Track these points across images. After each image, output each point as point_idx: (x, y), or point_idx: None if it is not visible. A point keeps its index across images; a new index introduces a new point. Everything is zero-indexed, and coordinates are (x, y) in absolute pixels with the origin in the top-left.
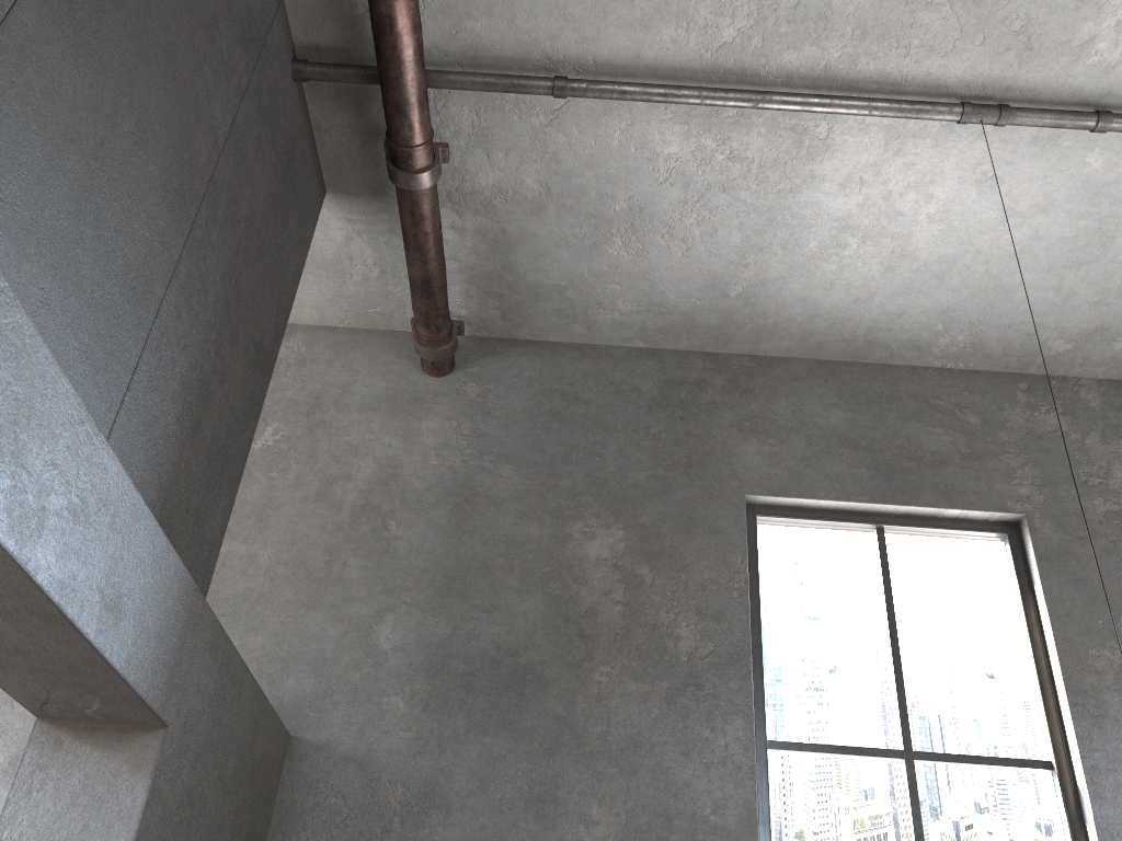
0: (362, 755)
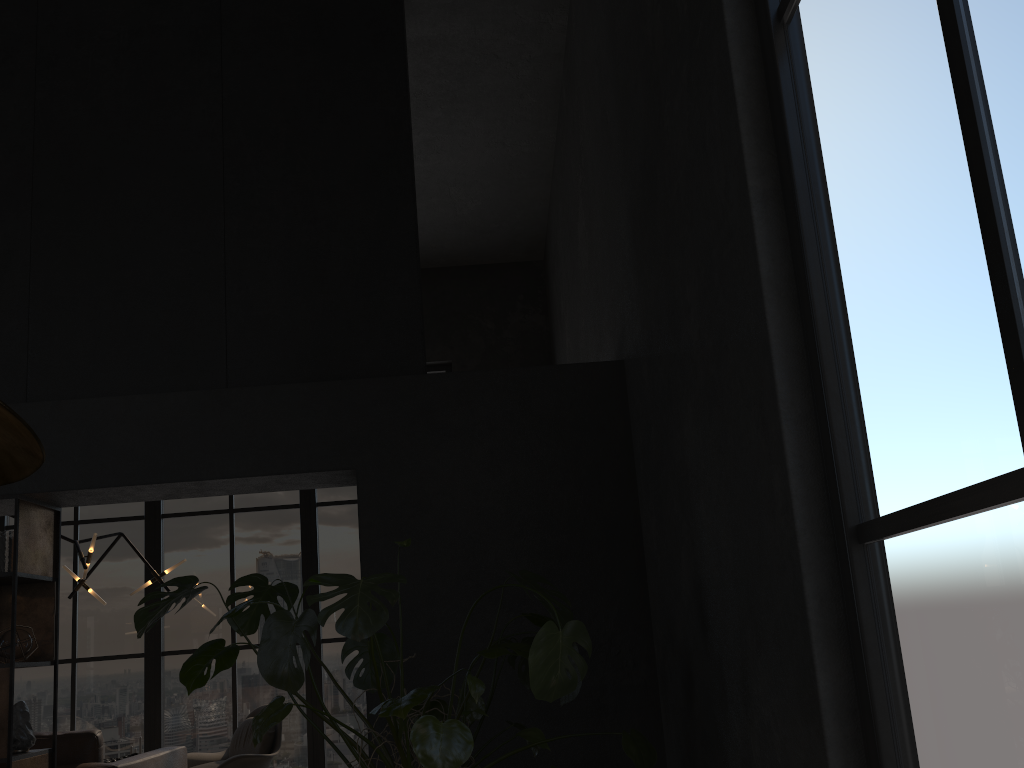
0: (635, 350)
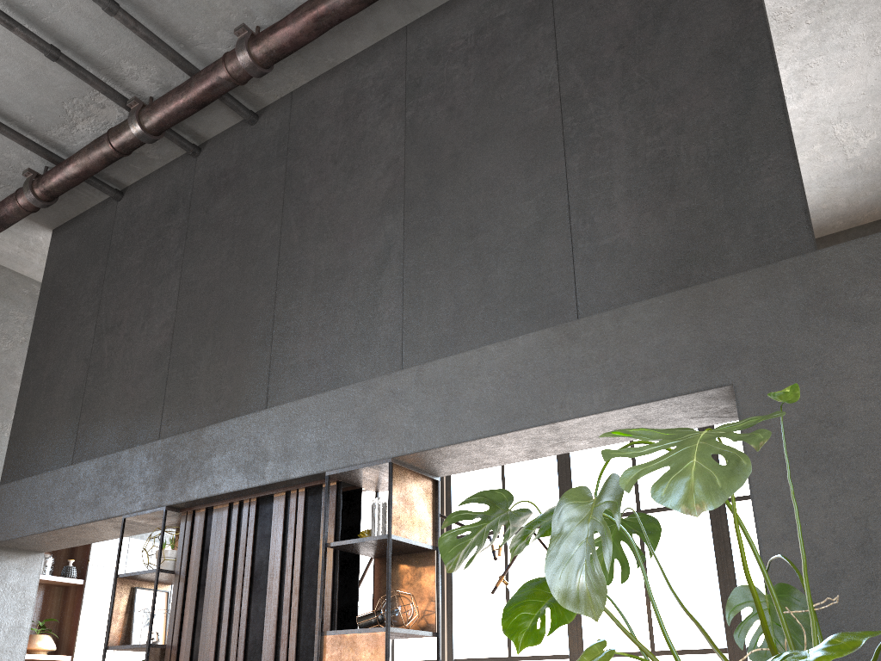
0: None
